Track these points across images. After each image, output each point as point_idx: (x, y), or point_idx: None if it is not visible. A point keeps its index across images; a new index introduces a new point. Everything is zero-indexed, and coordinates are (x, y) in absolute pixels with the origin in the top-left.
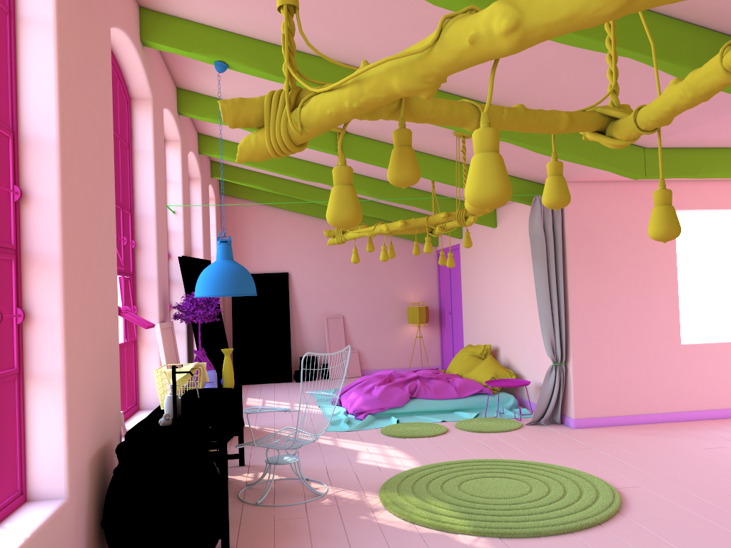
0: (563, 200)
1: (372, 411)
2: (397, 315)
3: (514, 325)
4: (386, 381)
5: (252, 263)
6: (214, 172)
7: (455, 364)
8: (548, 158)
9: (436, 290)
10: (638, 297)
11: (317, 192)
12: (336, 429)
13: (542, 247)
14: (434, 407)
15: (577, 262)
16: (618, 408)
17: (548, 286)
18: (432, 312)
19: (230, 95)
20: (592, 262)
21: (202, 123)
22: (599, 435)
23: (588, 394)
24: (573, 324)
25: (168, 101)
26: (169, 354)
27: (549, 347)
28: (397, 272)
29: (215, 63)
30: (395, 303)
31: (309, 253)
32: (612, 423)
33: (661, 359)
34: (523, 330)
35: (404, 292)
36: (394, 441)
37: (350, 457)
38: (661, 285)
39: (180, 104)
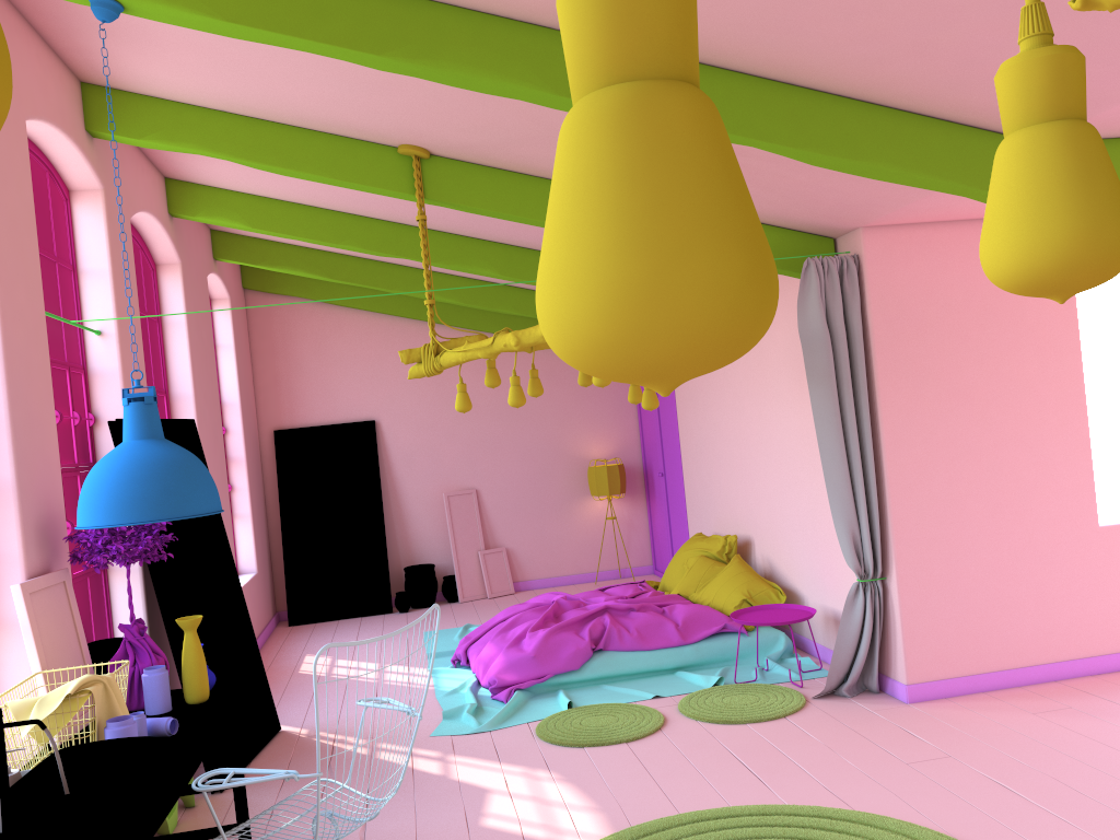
0: (1112, 246)
1: (523, 683)
2: (571, 481)
3: (778, 501)
4: (549, 618)
5: (310, 408)
6: (219, 250)
7: (674, 572)
8: (832, 181)
9: (636, 433)
10: (1014, 443)
11: (409, 275)
12: (453, 728)
13: (827, 357)
14: (639, 665)
15: (896, 382)
16: (988, 657)
17: (842, 432)
18: (632, 473)
19: (187, 90)
20: (923, 381)
21: (163, 156)
22: (958, 720)
23: (930, 635)
24: (894, 502)
25: (45, 106)
26: (55, 645)
27: (850, 549)
28: (566, 407)
29: (91, 1)
30: (566, 462)
31: (410, 384)
32: (979, 687)
33: (1063, 558)
34: (796, 509)
35: (581, 441)
36: (561, 757)
37: (469, 808)
38: (1056, 416)
39: (90, 115)
